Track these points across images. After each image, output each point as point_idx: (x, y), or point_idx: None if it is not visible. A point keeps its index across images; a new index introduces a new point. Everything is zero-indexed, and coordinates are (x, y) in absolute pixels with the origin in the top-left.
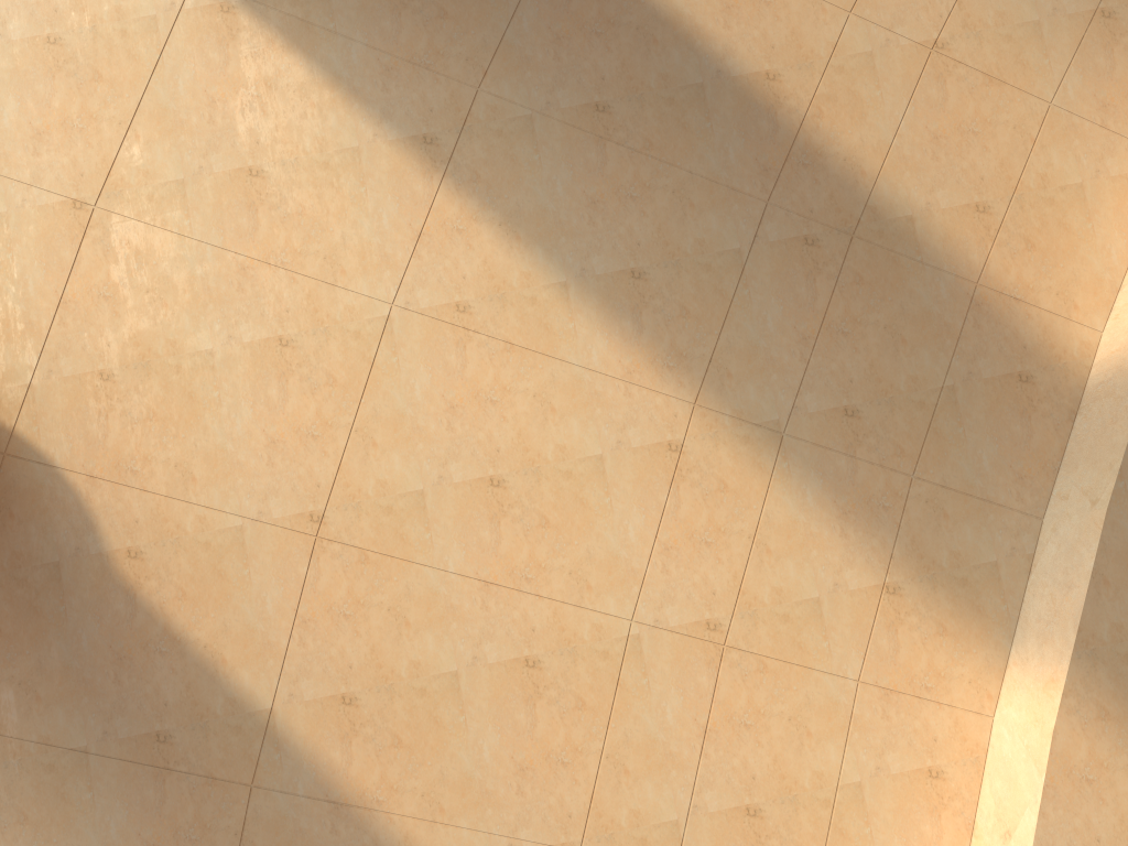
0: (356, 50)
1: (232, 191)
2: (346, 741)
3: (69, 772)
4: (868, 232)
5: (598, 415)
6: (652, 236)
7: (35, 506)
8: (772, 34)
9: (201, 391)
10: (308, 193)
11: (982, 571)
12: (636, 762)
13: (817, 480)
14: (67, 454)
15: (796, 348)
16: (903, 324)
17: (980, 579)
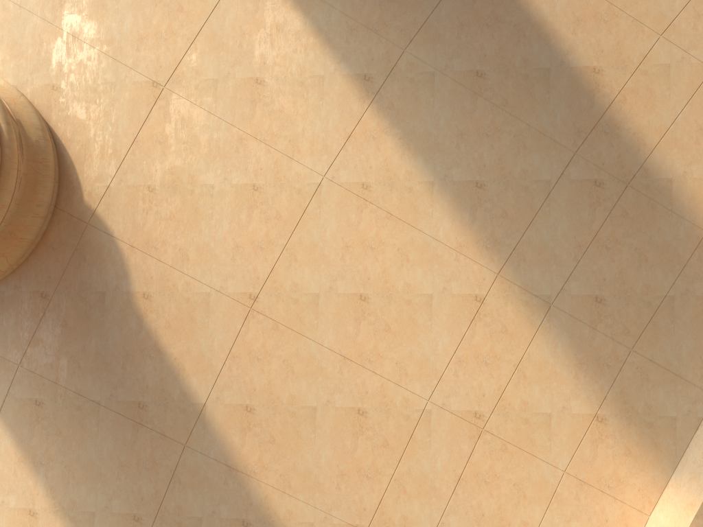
0: (334, 14)
1: (244, 90)
2: (243, 433)
3: (88, 413)
4: (639, 184)
5: (435, 269)
6: (494, 162)
7: (98, 257)
8: (604, 42)
9: (202, 208)
10: (288, 99)
11: (664, 420)
12: (411, 487)
13: (567, 339)
14: (121, 230)
15: (573, 251)
16: (649, 249)
17: (662, 426)
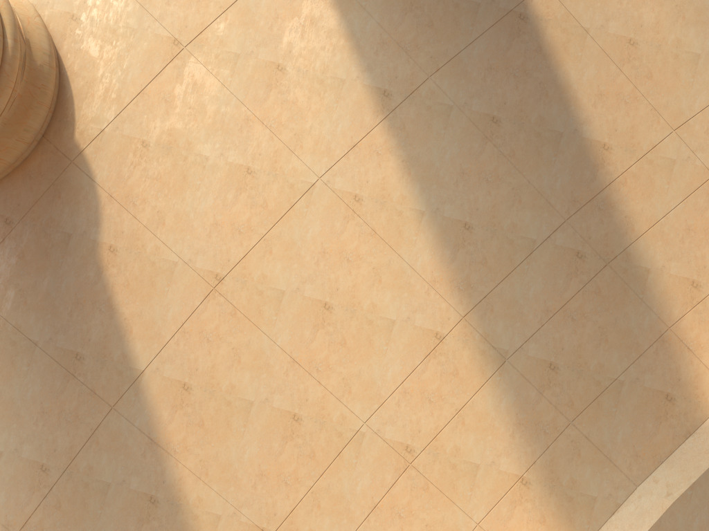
0: (371, 23)
1: (263, 73)
2: (174, 409)
3: (22, 351)
4: (617, 266)
5: (404, 297)
6: (487, 208)
7: (74, 198)
8: (619, 122)
9: (191, 177)
10: (304, 93)
11: (584, 498)
12: (326, 504)
13: (513, 397)
14: (104, 177)
15: (539, 314)
16: (611, 330)
17: (581, 503)
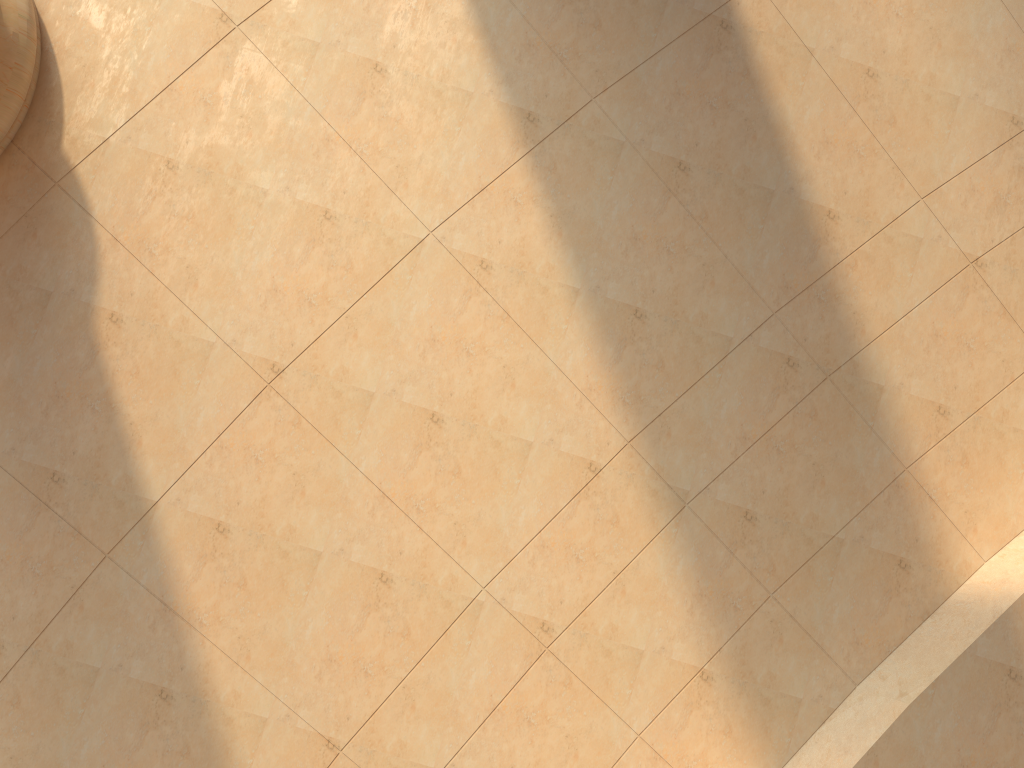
0: (513, 15)
1: (353, 74)
2: (201, 561)
3: None
4: (841, 381)
5: (546, 410)
6: (668, 290)
7: (58, 238)
8: (850, 183)
9: (240, 218)
10: (413, 108)
11: (785, 700)
12: (424, 704)
13: (693, 557)
14: (106, 211)
15: (734, 442)
16: (830, 469)
17: (781, 707)
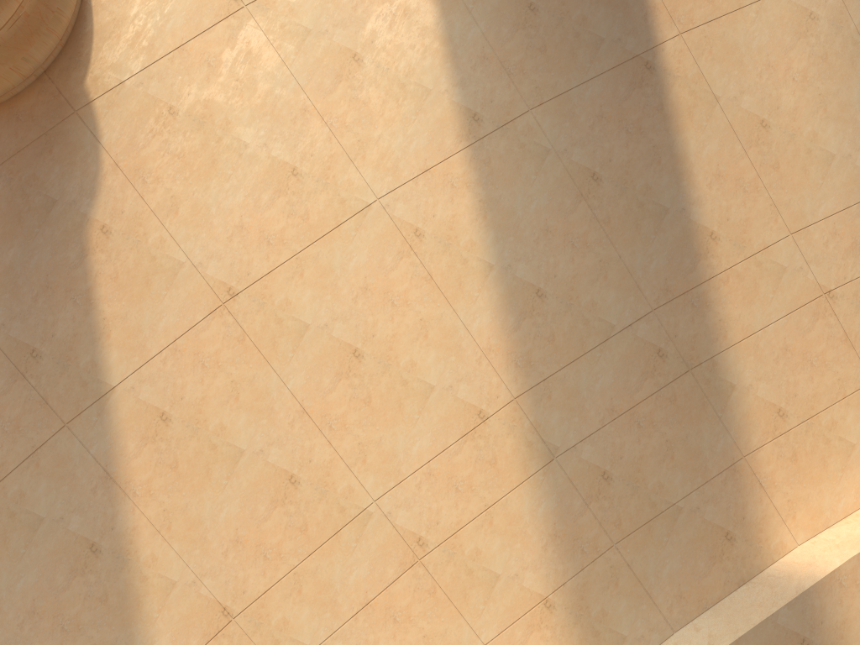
0: (474, 31)
1: (335, 59)
2: (143, 442)
3: None
4: (700, 375)
5: (450, 361)
6: (567, 277)
7: (69, 156)
8: (733, 212)
9: (222, 164)
10: (379, 95)
11: (612, 635)
12: (309, 590)
13: (554, 503)
14: (112, 140)
15: (603, 412)
16: (679, 447)
17: (608, 640)
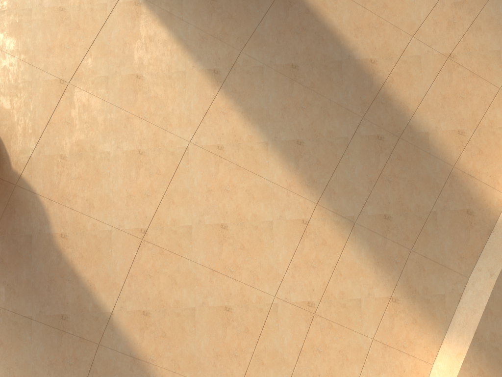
0: (190, 28)
1: (128, 83)
2: (142, 331)
3: (23, 326)
4: (407, 137)
5: (273, 203)
6: (309, 126)
7: (25, 209)
8: (376, 42)
9: (102, 169)
10: (160, 88)
11: (437, 297)
12: (267, 360)
13: (367, 246)
14: (42, 188)
15: (366, 185)
16: (417, 180)
17: (436, 301)
